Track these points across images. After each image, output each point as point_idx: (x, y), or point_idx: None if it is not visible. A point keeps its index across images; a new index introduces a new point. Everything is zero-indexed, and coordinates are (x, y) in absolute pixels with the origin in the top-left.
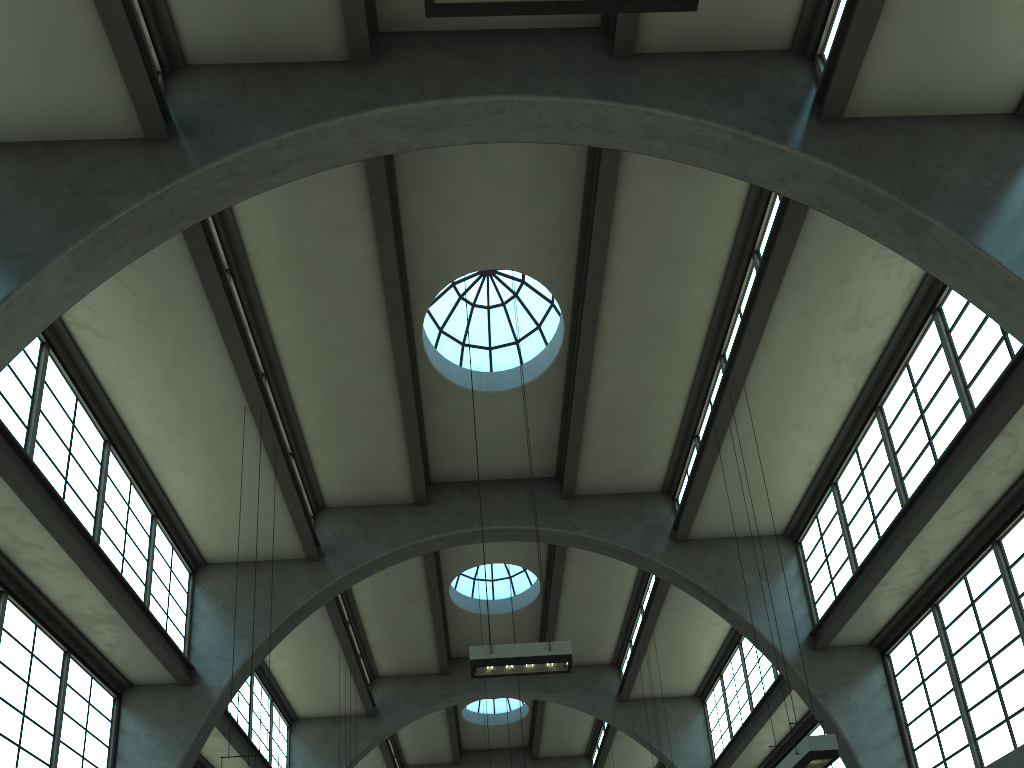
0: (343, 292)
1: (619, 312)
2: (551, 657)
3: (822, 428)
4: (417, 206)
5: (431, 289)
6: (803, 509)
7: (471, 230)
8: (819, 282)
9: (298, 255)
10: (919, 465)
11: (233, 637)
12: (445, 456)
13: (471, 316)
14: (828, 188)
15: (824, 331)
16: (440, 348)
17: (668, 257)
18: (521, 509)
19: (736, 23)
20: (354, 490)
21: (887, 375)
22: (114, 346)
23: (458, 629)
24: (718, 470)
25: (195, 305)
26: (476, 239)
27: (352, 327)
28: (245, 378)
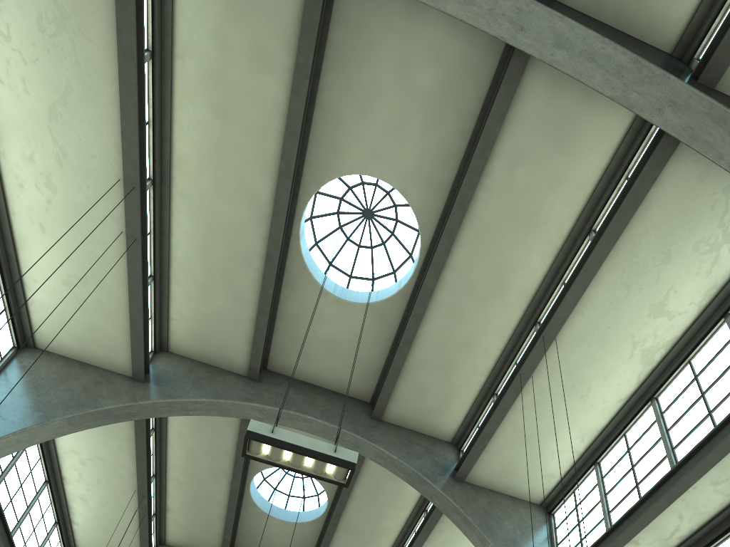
0: (247, 131)
1: (468, 252)
2: (334, 459)
3: (602, 408)
4: (334, 88)
5: (322, 176)
6: (563, 484)
7: (371, 132)
8: (645, 255)
9: (219, 75)
10: (695, 434)
11: (26, 407)
12: (286, 347)
13: (343, 245)
14: (701, 120)
15: (633, 308)
16: (311, 255)
17: (522, 214)
18: (335, 413)
19: (639, 9)
20: (198, 343)
21: (669, 370)
22: (9, 50)
23: (247, 524)
24: (509, 419)
25: (103, 36)
26: (373, 143)
27: (245, 172)
28: (128, 142)
